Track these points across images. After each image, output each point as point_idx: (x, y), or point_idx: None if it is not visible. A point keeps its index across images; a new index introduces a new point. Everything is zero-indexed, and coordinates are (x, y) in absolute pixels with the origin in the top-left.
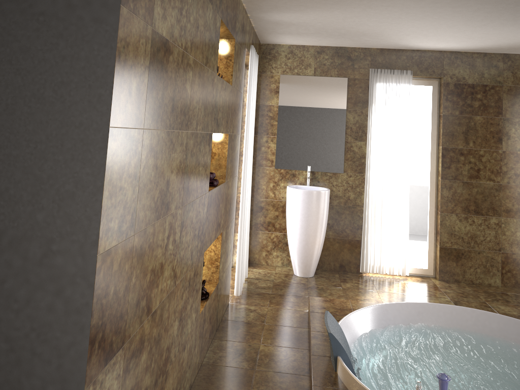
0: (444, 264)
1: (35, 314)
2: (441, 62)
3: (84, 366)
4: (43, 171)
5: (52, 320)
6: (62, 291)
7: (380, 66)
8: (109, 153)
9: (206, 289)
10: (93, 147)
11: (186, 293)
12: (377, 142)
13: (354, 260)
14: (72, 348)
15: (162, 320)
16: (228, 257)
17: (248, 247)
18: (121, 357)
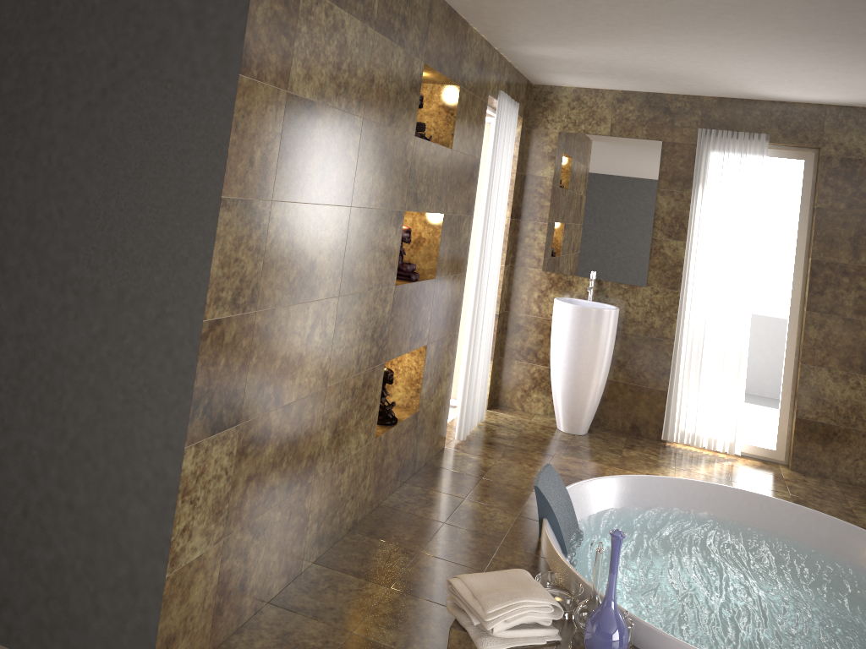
0: (801, 445)
1: (148, 370)
2: (819, 122)
3: (186, 424)
4: (163, 235)
5: (161, 378)
6: (171, 351)
7: (716, 125)
8: (221, 223)
9: (398, 415)
10: (206, 215)
11: (347, 403)
12: (702, 244)
13: (655, 420)
14: (177, 406)
15: (301, 420)
16: (443, 383)
17: (487, 378)
18: (235, 435)
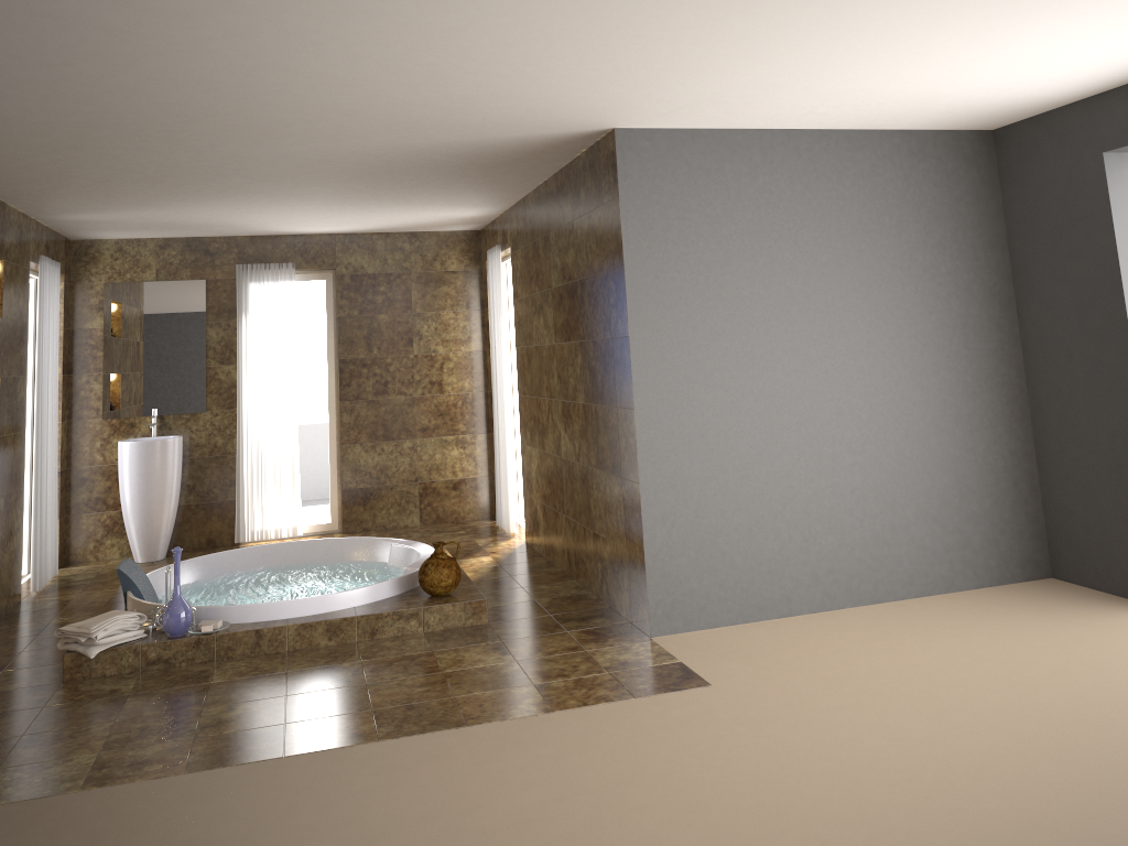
0: (348, 511)
1: None
2: (332, 248)
3: None
4: None
5: None
6: None
7: (252, 260)
8: None
9: None
10: None
11: None
12: (251, 364)
13: (228, 528)
14: None
15: None
16: (15, 537)
17: (56, 532)
18: None
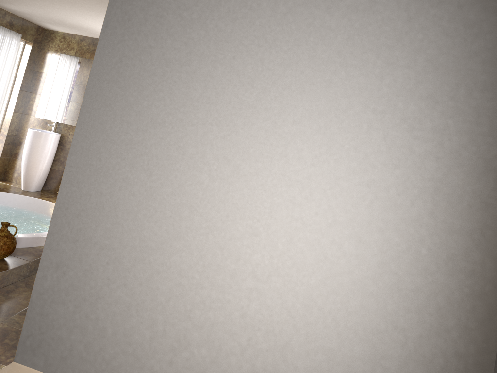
0: None
1: None
2: None
3: None
4: None
5: None
6: None
7: None
8: None
9: None
10: None
11: None
12: None
13: None
14: None
15: None
16: None
17: None
18: None
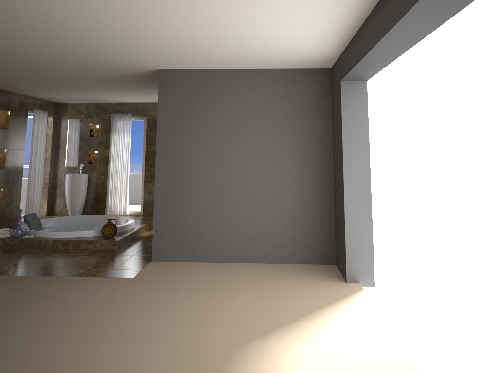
0: (145, 207)
1: None
2: (146, 108)
3: None
4: None
5: None
6: None
7: (117, 112)
8: None
9: None
10: None
11: None
12: (114, 150)
13: (103, 209)
14: None
15: None
16: (15, 202)
17: (40, 203)
18: None
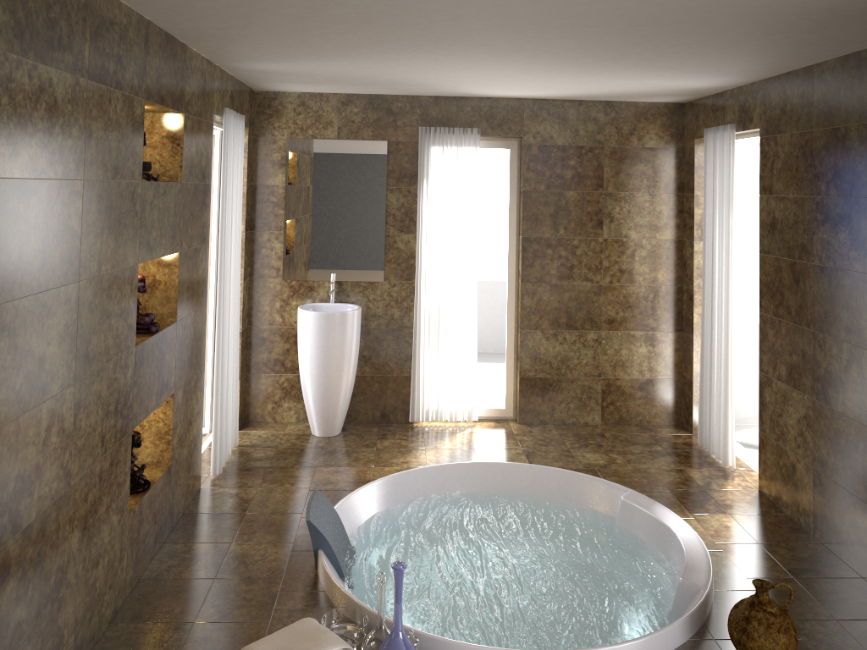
0: (525, 400)
1: None
2: (520, 114)
3: None
4: None
5: None
6: None
7: (435, 123)
8: None
9: (150, 475)
10: None
11: (95, 492)
12: (431, 235)
13: (402, 405)
14: None
15: (45, 535)
16: (194, 424)
17: (237, 401)
18: None
